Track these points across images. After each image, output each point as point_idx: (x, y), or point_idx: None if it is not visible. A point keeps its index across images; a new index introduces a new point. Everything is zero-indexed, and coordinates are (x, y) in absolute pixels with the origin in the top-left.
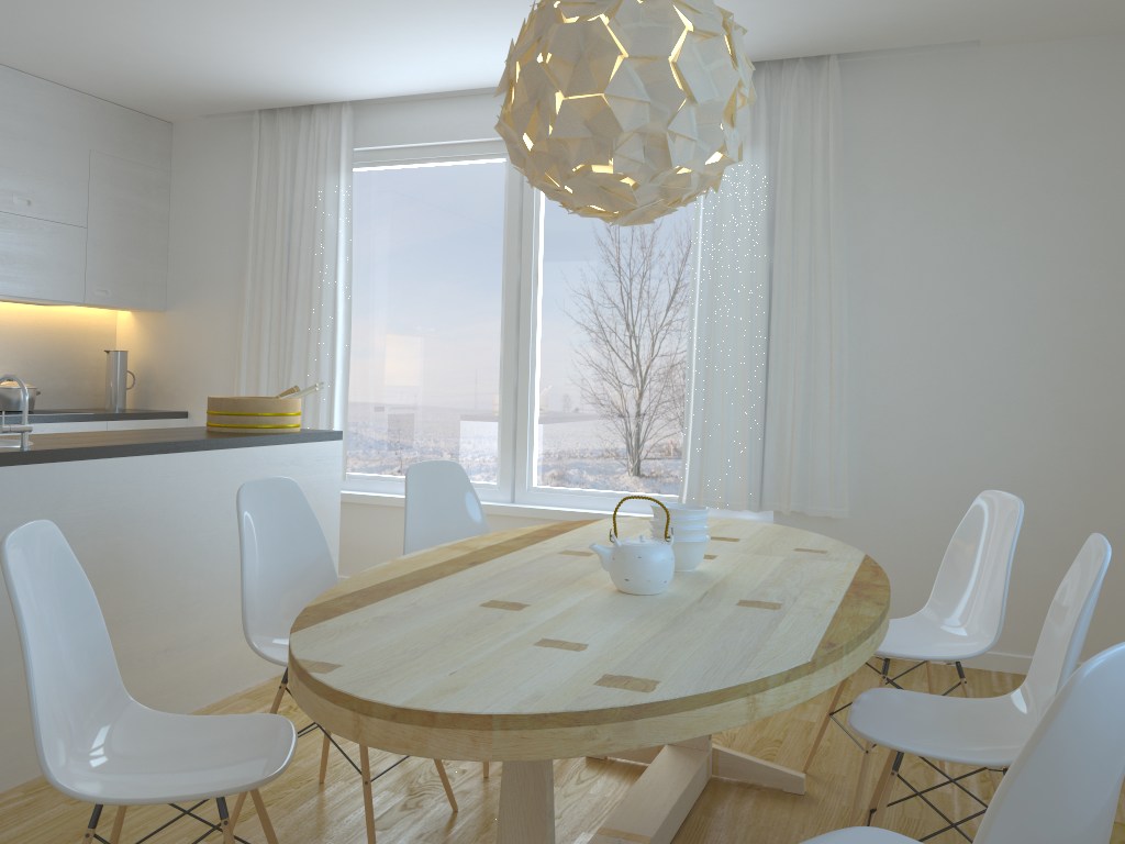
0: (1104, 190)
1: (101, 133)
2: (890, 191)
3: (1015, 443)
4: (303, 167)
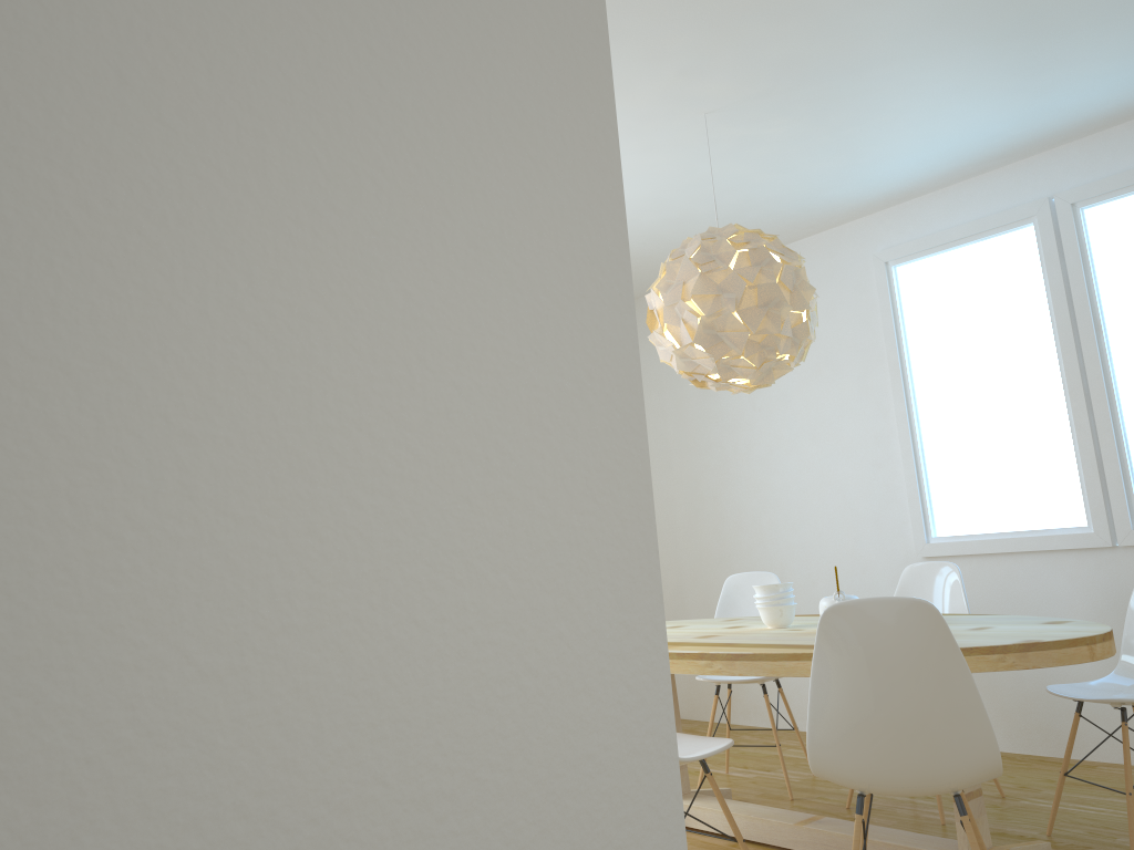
0: None
1: None
2: None
3: None
4: None
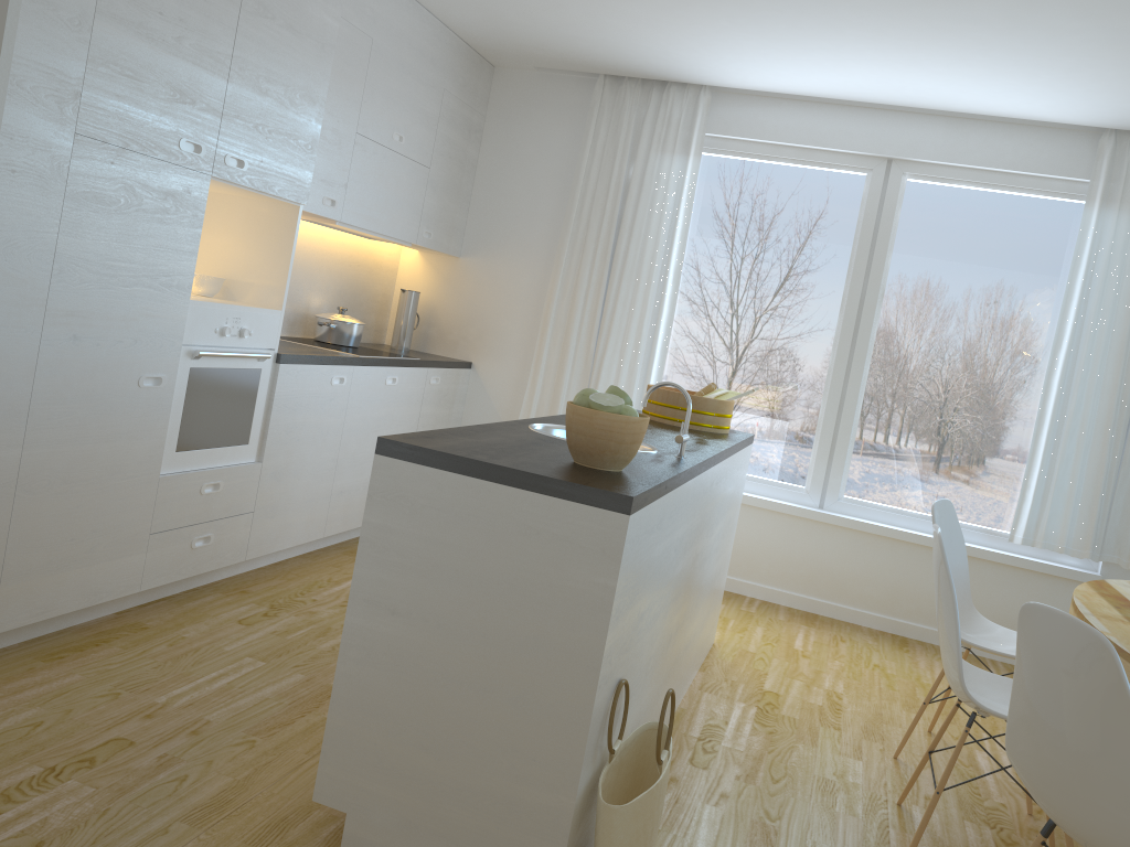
0: None
1: (453, 72)
2: None
3: None
4: (647, 142)
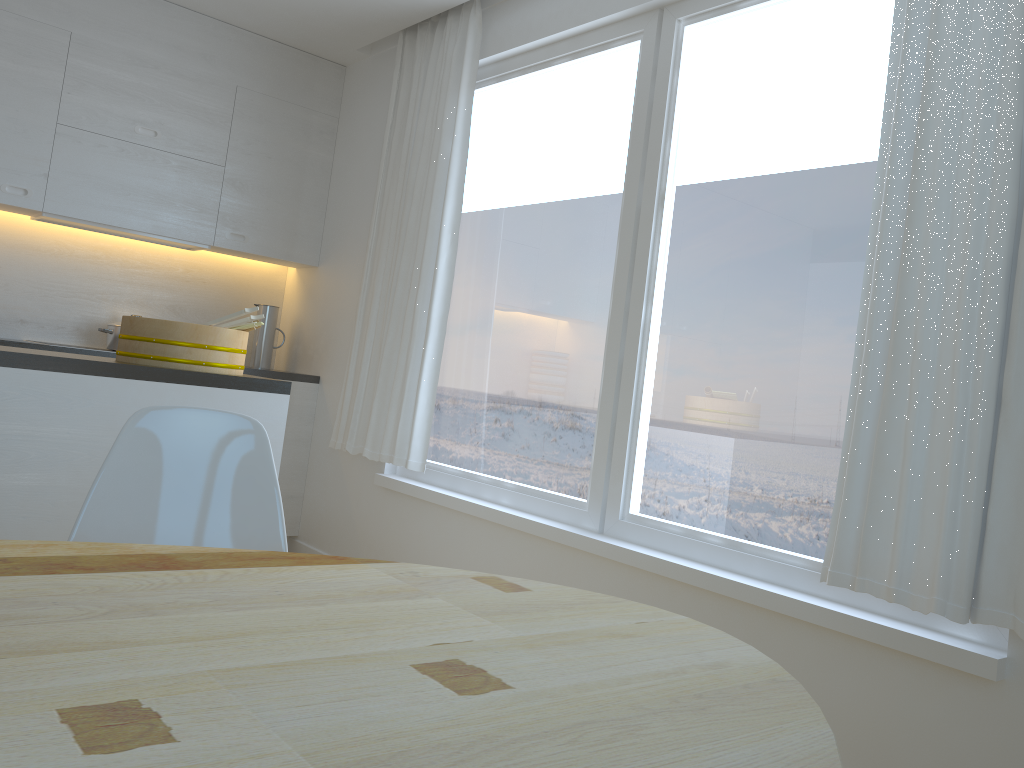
0: None
1: (253, 69)
2: None
3: None
4: (431, 89)
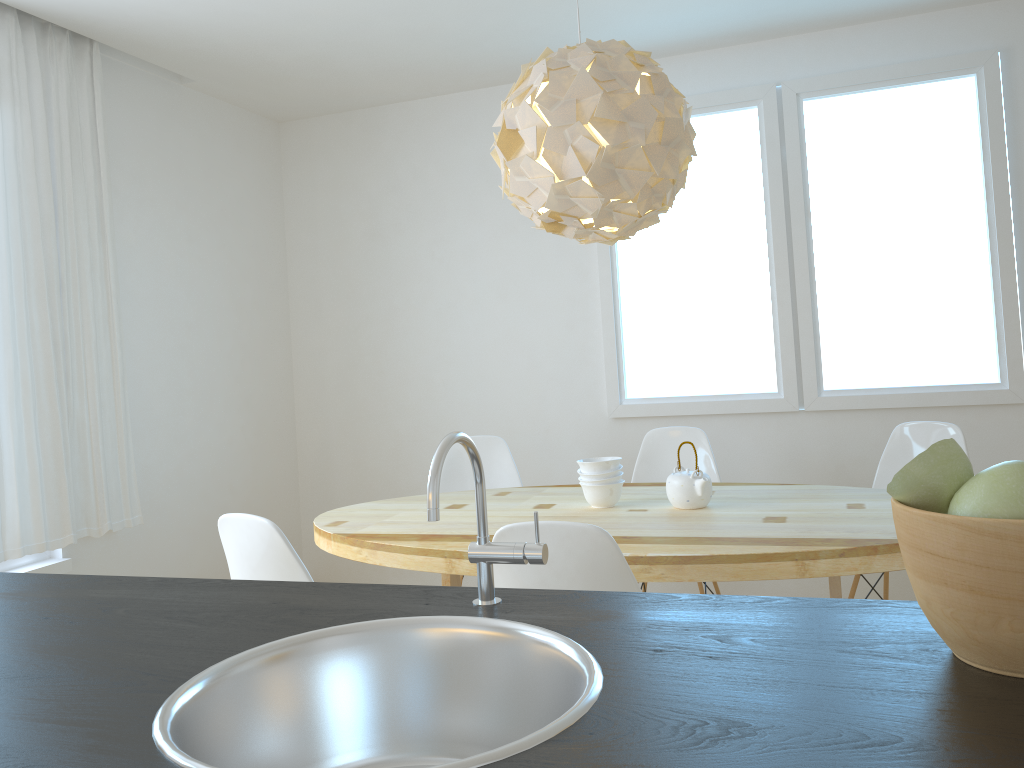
0: (248, 226)
1: None
2: (133, 196)
3: (220, 426)
4: None
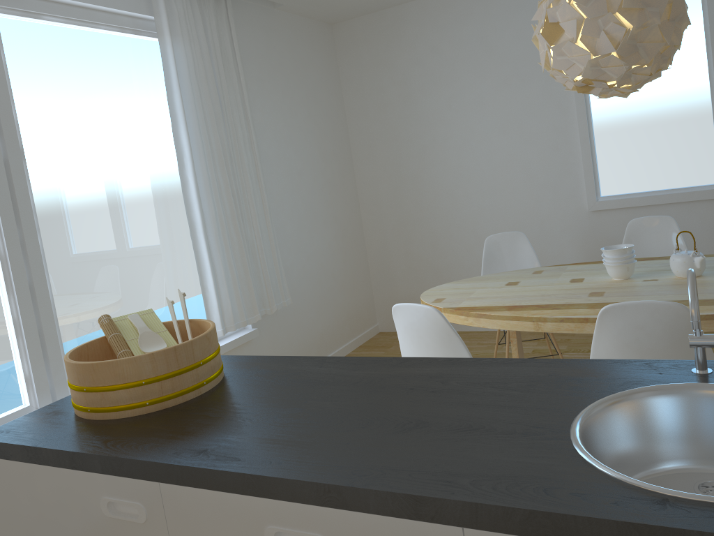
0: (322, 100)
1: None
2: (258, 91)
3: (322, 236)
4: None
